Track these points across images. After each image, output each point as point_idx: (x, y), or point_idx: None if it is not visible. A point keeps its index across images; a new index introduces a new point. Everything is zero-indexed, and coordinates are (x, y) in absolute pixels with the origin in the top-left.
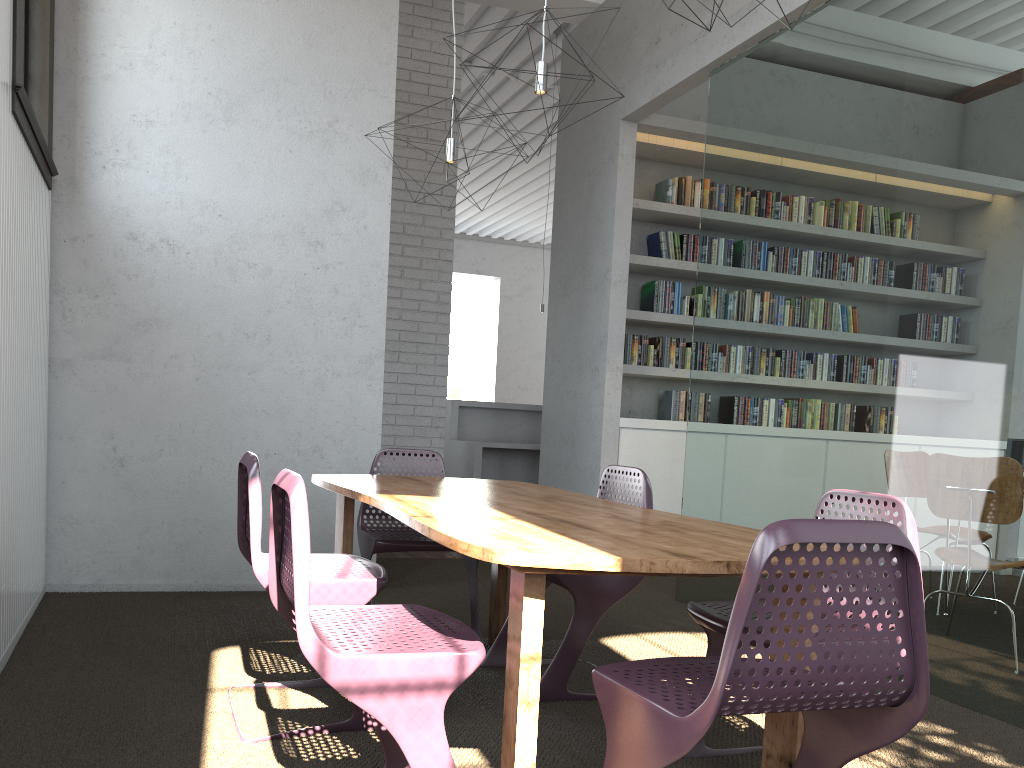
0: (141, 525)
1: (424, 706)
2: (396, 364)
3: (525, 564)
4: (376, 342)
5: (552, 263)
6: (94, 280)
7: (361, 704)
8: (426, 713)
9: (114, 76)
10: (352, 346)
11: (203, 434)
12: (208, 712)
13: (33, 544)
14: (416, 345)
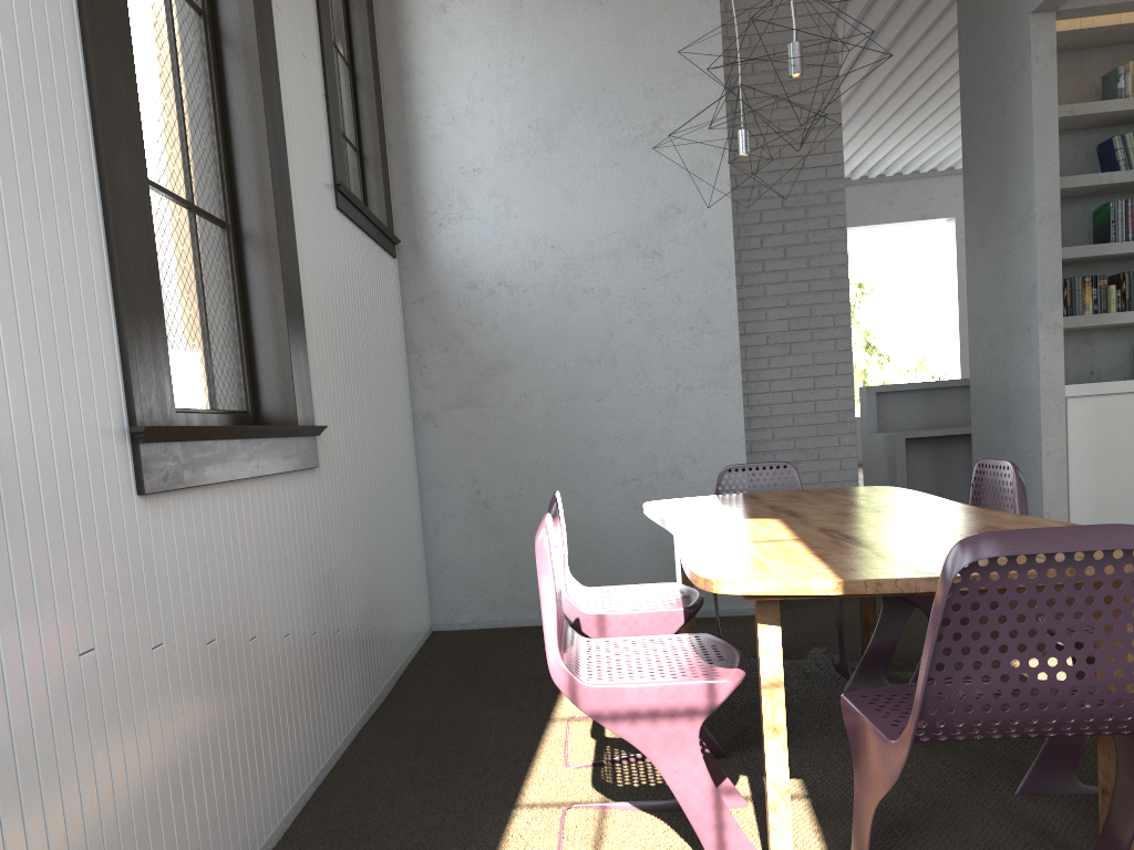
0: (510, 563)
1: (677, 732)
2: (788, 357)
3: (742, 592)
4: (729, 347)
5: (966, 207)
6: (443, 334)
7: (614, 730)
8: (680, 739)
9: (440, 135)
10: (703, 356)
11: (558, 468)
12: (543, 740)
13: (410, 588)
14: (810, 332)
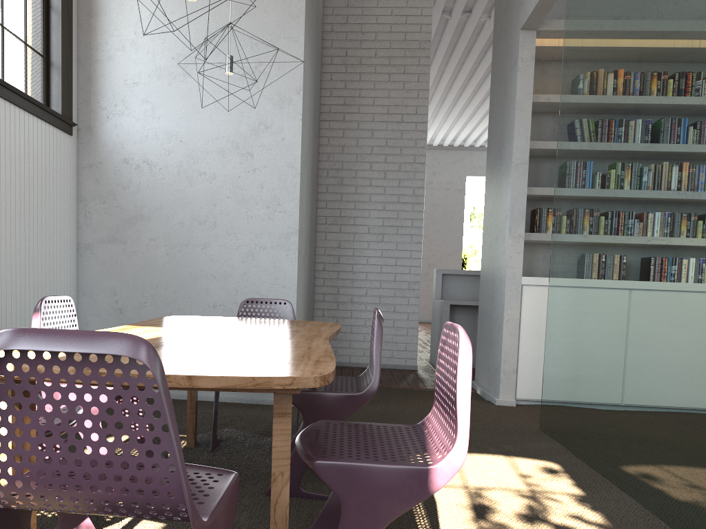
0: None
1: None
2: (381, 243)
3: None
4: (292, 223)
5: (487, 156)
6: (103, 191)
7: None
8: None
9: (113, 56)
10: (274, 226)
11: (172, 291)
12: None
13: None
14: (396, 228)
